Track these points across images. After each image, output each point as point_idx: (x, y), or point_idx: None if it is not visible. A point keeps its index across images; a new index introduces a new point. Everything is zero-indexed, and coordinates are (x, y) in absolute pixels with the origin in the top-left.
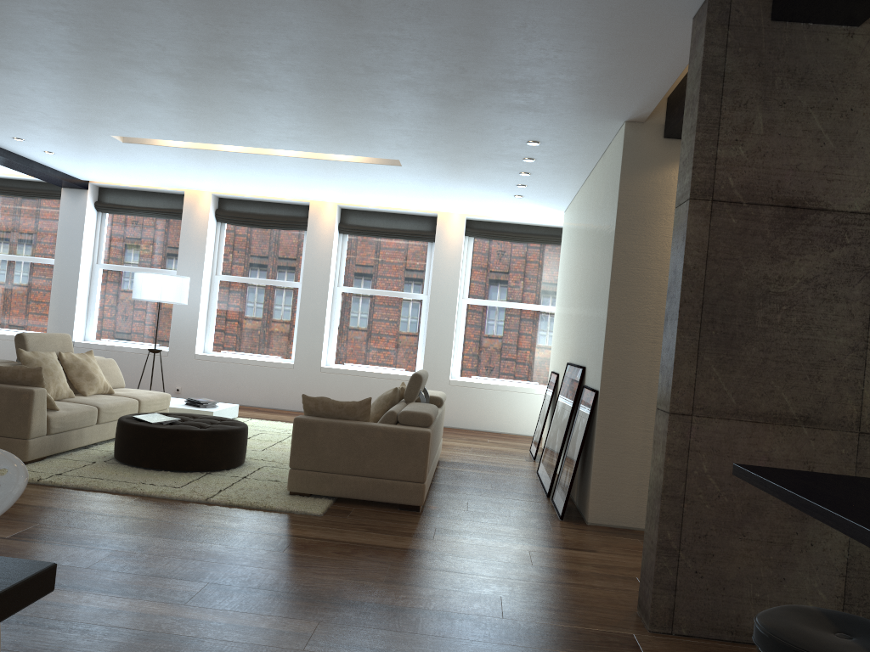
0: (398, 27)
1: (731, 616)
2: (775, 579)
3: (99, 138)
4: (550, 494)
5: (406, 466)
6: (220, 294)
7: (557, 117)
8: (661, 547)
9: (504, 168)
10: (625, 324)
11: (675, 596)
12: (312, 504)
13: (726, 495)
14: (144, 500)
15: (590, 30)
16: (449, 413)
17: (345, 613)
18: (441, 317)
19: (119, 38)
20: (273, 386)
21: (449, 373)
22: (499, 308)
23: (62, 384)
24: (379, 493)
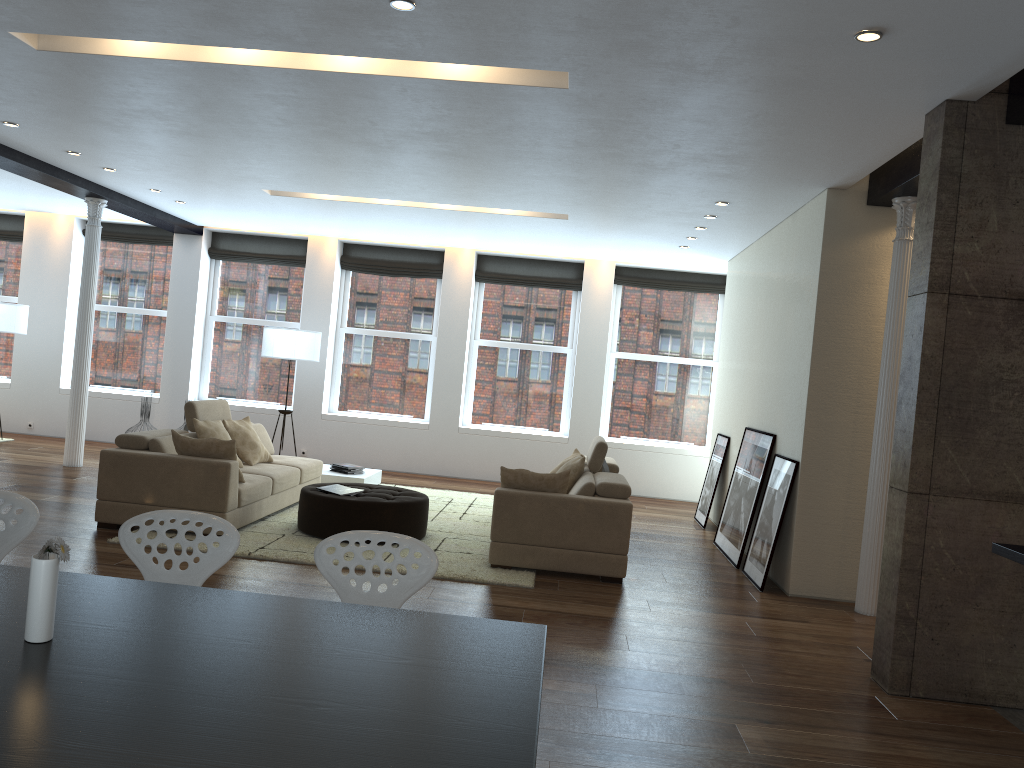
0: (628, 114)
1: (965, 680)
2: (1006, 645)
3: (247, 191)
4: (739, 565)
5: (609, 538)
6: (346, 348)
7: (757, 183)
8: (899, 616)
9: (679, 223)
10: (827, 394)
11: (912, 661)
12: (518, 577)
13: (961, 568)
14: (358, 573)
15: (820, 120)
16: None
17: (613, 677)
18: (589, 373)
19: (333, 116)
20: (406, 448)
21: (597, 434)
22: (650, 362)
23: None
24: (582, 565)
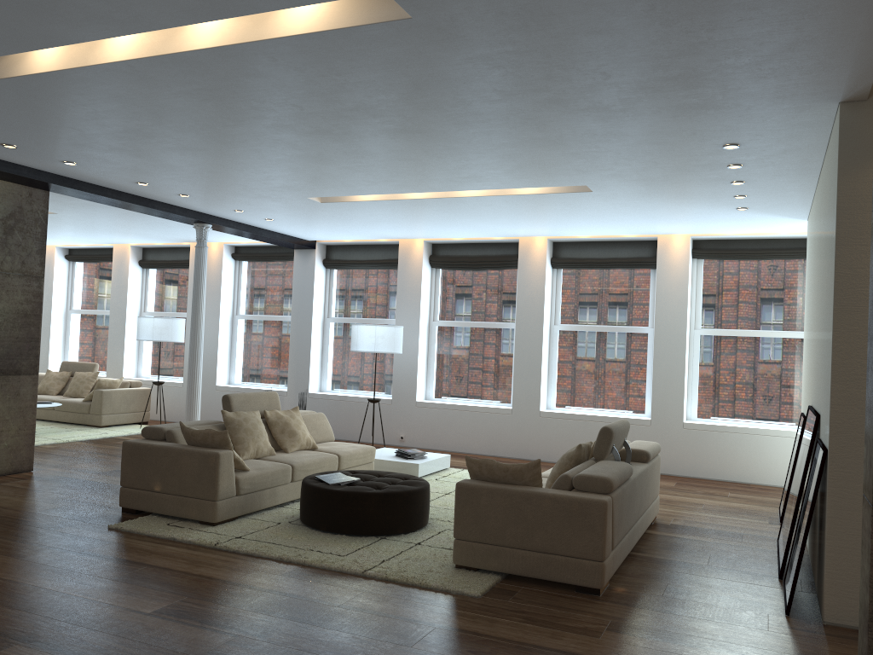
0: (509, 40)
1: None
2: None
3: (300, 201)
4: (782, 575)
5: (580, 541)
6: (438, 339)
7: (747, 111)
8: None
9: (709, 179)
10: (859, 362)
11: None
12: (474, 582)
13: None
14: (302, 570)
15: None
16: (685, 460)
17: None
18: (668, 352)
19: (258, 105)
20: (492, 433)
21: (681, 415)
22: (739, 338)
23: (262, 442)
24: (551, 571)
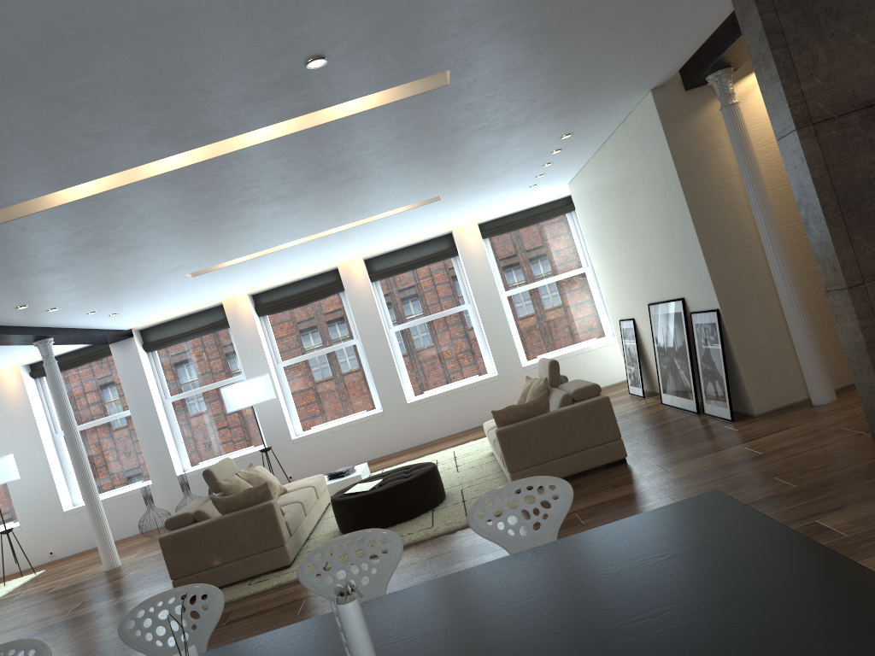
0: (496, 88)
1: None
2: None
3: (172, 282)
4: (699, 411)
5: (602, 431)
6: (288, 378)
7: (595, 108)
8: None
9: (531, 166)
10: (718, 248)
11: None
12: None
13: None
14: (422, 544)
15: (648, 34)
16: None
17: None
18: (493, 317)
19: (251, 185)
20: (373, 438)
21: (519, 362)
22: (535, 289)
23: None
24: (590, 462)
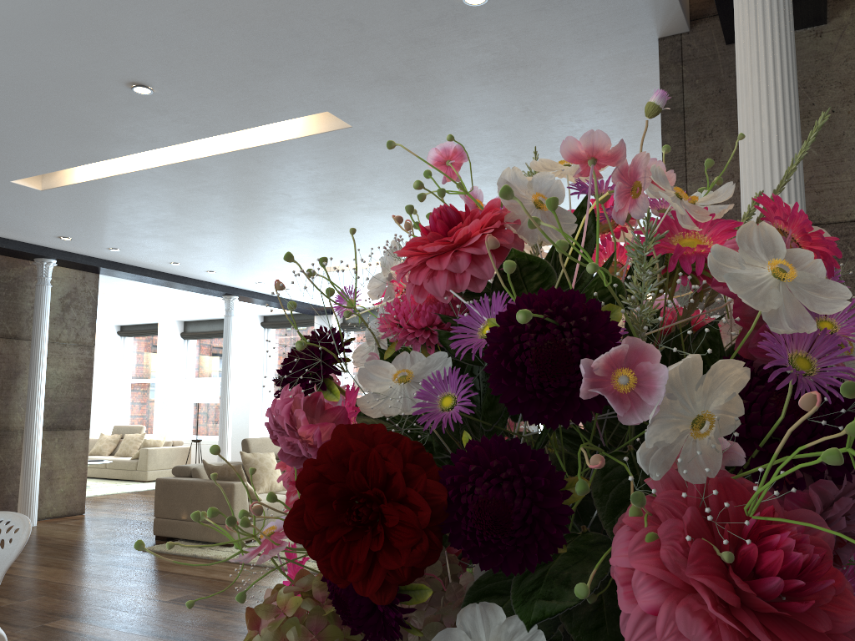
0: (430, 137)
1: None
2: None
3: None
4: None
5: None
6: None
7: None
8: None
9: None
10: None
11: None
12: None
13: None
14: None
15: (586, 97)
16: None
17: None
18: None
19: (255, 195)
20: None
21: None
22: None
23: (275, 478)
24: None
